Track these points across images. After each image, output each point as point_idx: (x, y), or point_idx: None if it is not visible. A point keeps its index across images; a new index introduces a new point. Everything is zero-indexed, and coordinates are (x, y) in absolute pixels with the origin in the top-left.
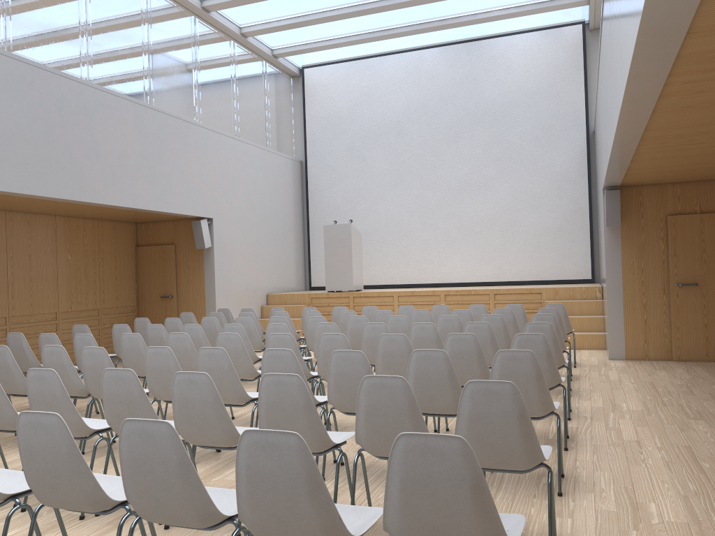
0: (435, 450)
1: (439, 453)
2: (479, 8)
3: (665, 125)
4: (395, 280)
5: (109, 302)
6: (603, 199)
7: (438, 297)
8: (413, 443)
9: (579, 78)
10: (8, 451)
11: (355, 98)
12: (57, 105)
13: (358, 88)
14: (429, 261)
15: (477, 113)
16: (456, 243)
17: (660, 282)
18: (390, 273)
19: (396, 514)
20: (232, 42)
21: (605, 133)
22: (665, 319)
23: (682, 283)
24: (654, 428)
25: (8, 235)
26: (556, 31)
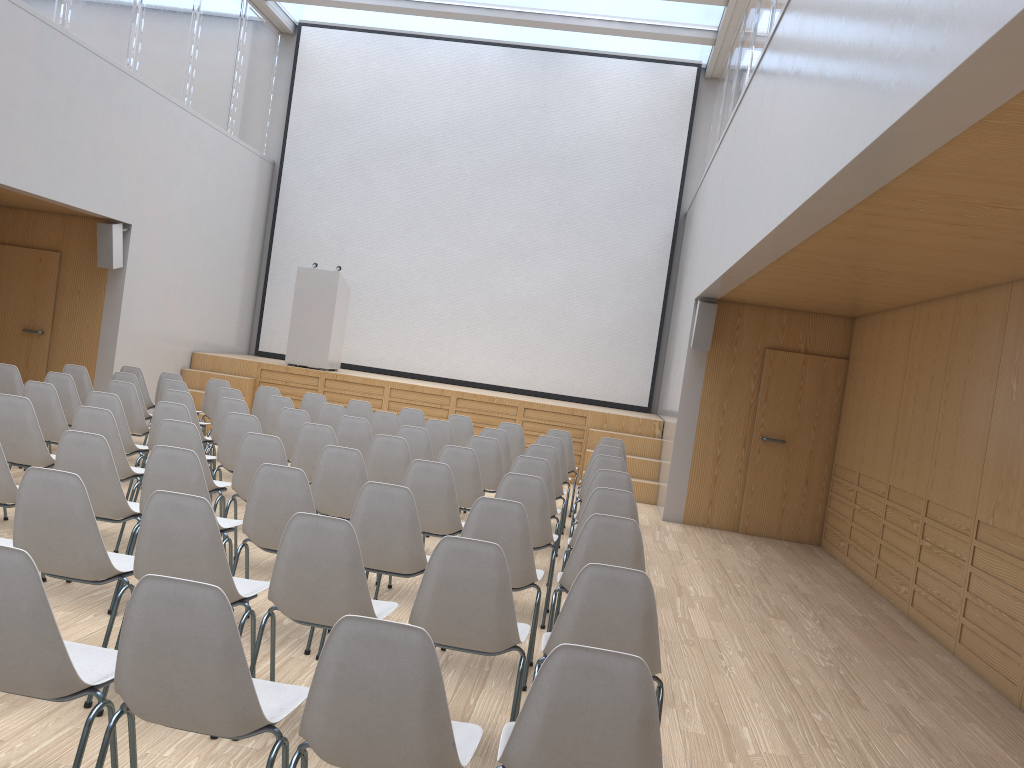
0: (603, 671)
1: (608, 676)
2: (573, 10)
3: (815, 249)
4: (385, 364)
5: None
6: (693, 312)
7: (448, 400)
8: (575, 659)
9: (680, 139)
10: None
11: (372, 90)
12: None
13: (379, 75)
14: (438, 345)
15: (541, 153)
16: (480, 326)
17: (742, 431)
18: (380, 351)
19: (529, 744)
20: None
21: (721, 232)
22: (738, 479)
23: (767, 437)
24: (731, 625)
25: None
26: (663, 68)
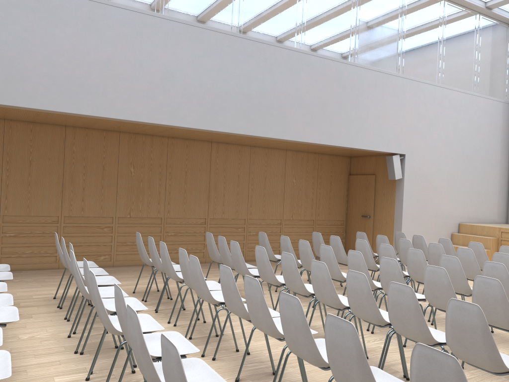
0: None
1: None
2: None
3: None
4: None
5: (323, 216)
6: None
7: None
8: None
9: None
10: (159, 320)
11: None
12: (270, 68)
13: None
14: None
15: None
16: None
17: None
18: None
19: None
20: (442, 1)
21: None
22: None
23: None
24: None
25: (251, 163)
26: None
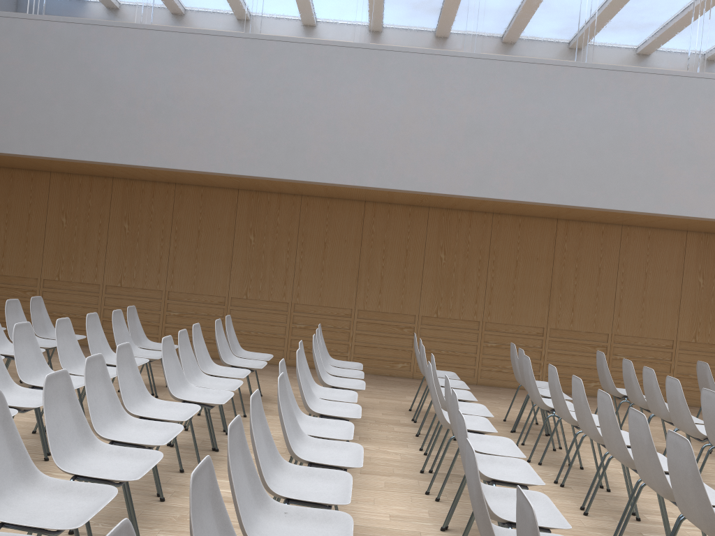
0: None
1: None
2: None
3: None
4: None
5: None
6: None
7: None
8: None
9: None
10: (412, 445)
11: None
12: (636, 106)
13: None
14: None
15: None
16: None
17: None
18: None
19: None
20: None
21: None
22: None
23: None
24: None
25: (622, 250)
26: None
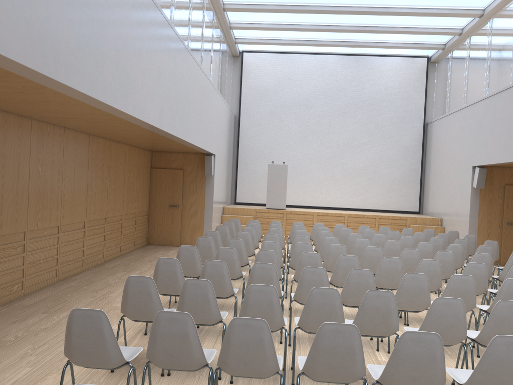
0: None
1: None
2: (382, 39)
3: None
4: (296, 203)
5: (140, 208)
6: (472, 172)
7: (343, 218)
8: None
9: (422, 90)
10: None
11: (279, 79)
12: (189, 75)
13: (281, 72)
14: (320, 192)
15: (359, 101)
16: (338, 182)
17: (498, 221)
18: (293, 197)
19: None
20: (221, 31)
21: (509, 141)
22: (498, 242)
23: (509, 223)
24: None
25: (109, 158)
26: (411, 59)
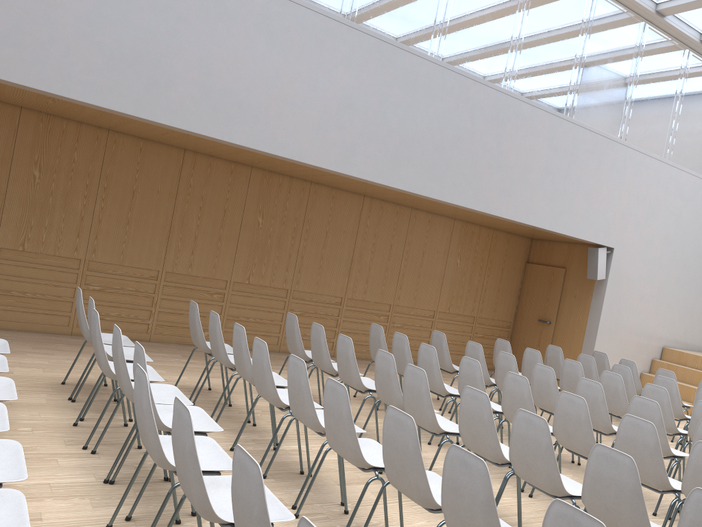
0: None
1: None
2: None
3: None
4: None
5: (486, 312)
6: None
7: None
8: None
9: None
10: None
11: None
12: (471, 112)
13: None
14: None
15: None
16: None
17: None
18: None
19: None
20: (686, 51)
21: None
22: None
23: None
24: None
25: (409, 231)
26: None
